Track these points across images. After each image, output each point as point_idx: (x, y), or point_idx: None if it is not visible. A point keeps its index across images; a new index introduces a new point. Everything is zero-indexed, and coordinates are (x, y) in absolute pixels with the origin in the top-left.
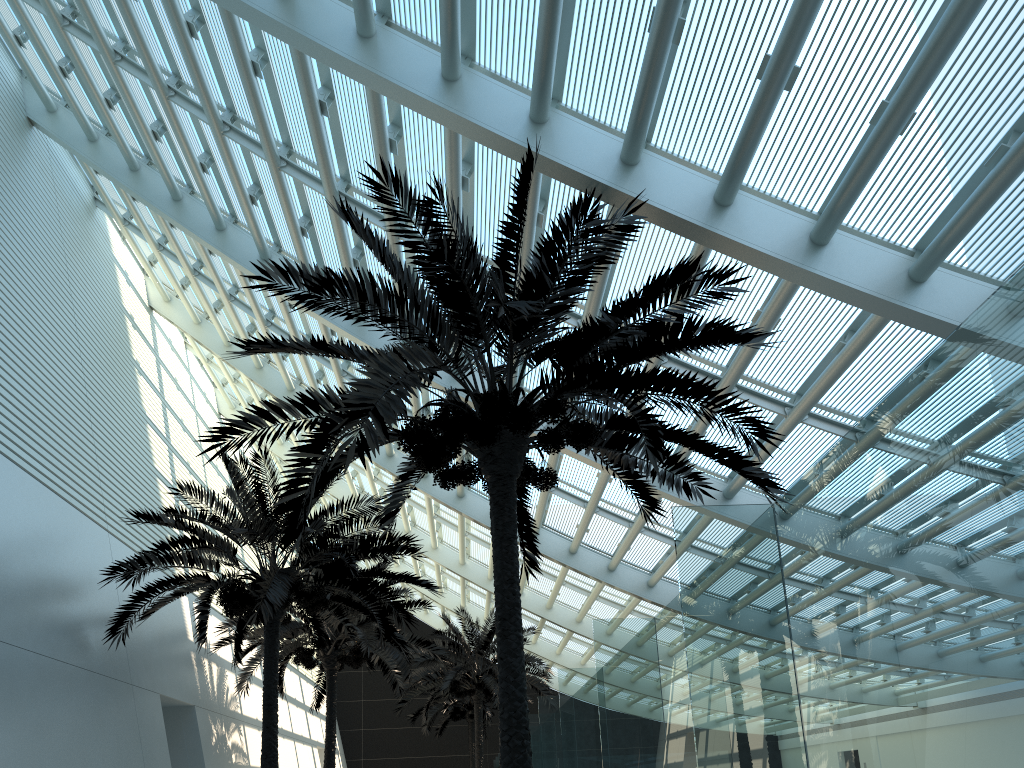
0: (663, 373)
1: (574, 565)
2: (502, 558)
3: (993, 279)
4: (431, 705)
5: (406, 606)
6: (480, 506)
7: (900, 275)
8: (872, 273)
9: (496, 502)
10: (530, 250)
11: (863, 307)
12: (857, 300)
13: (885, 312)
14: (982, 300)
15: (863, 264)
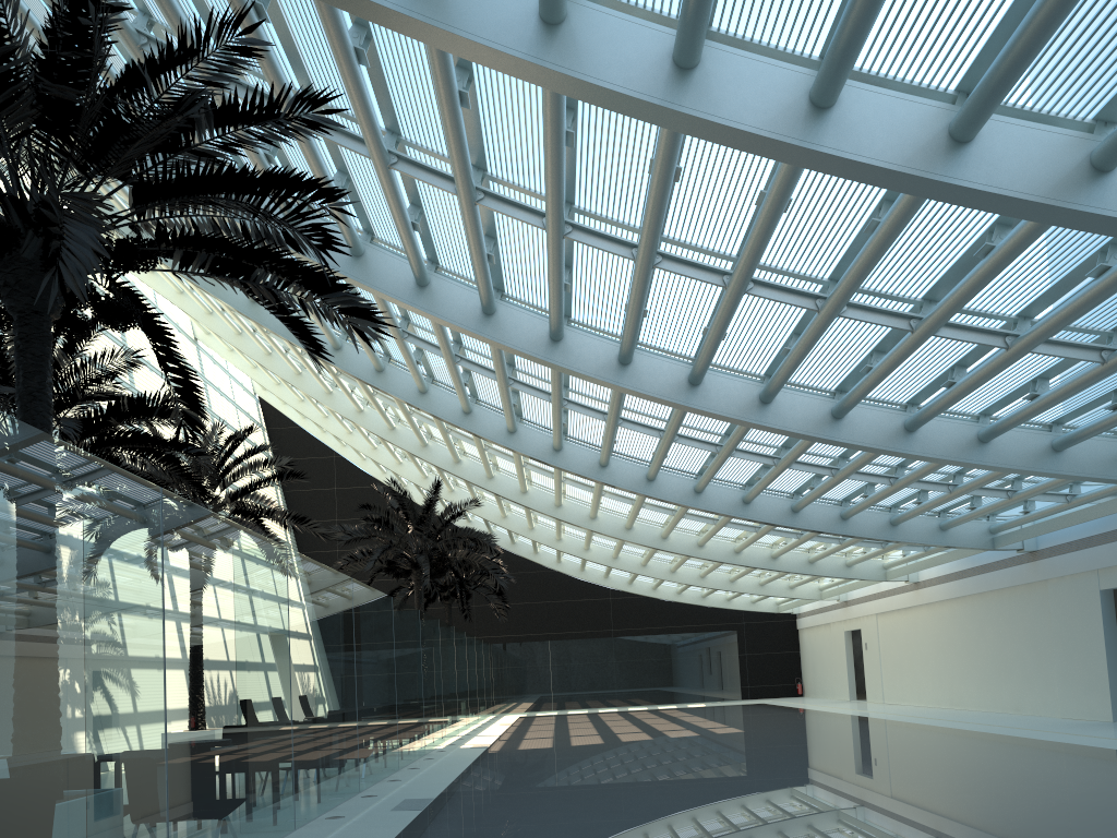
0: (218, 168)
1: (468, 427)
2: (21, 418)
3: (664, 16)
4: (404, 586)
5: (200, 479)
6: (360, 360)
7: (528, 15)
8: (490, 14)
9: (18, 347)
10: (173, 11)
11: (489, 65)
12: (476, 55)
13: (515, 71)
14: (638, 47)
15: (479, 1)
